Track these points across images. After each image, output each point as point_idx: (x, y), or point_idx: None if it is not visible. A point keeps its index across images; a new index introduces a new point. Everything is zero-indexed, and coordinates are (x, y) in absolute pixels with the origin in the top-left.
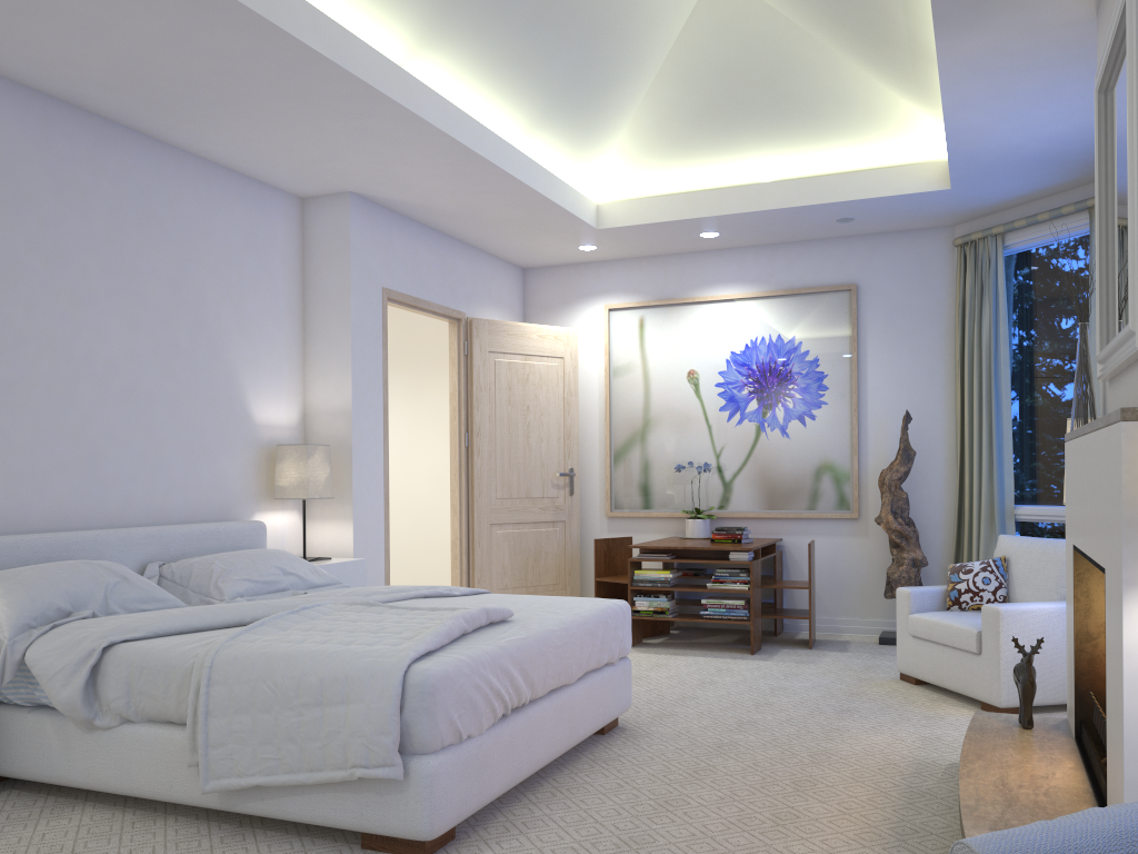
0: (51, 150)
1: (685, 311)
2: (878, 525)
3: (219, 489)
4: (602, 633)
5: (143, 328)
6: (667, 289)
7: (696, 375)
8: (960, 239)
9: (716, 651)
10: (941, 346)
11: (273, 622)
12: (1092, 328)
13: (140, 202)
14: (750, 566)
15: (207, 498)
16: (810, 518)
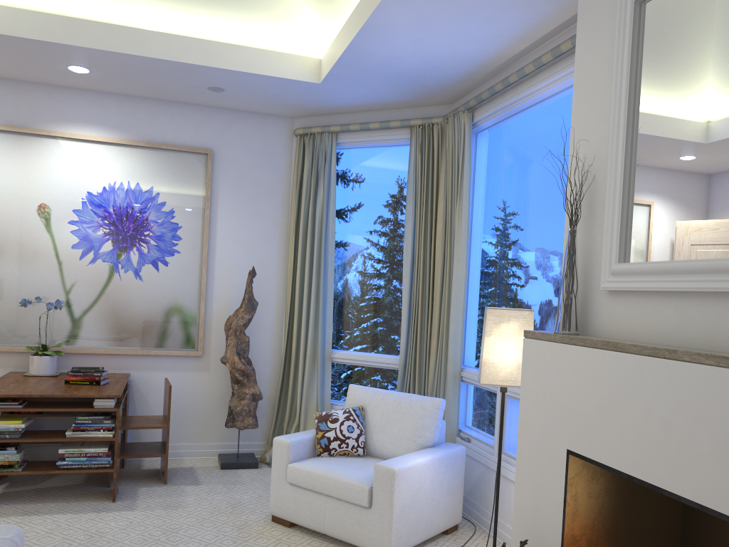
0: None
1: (39, 143)
2: (218, 362)
3: None
4: None
5: None
6: (19, 117)
7: (48, 209)
8: (302, 130)
9: (72, 500)
10: (278, 215)
11: None
12: (407, 220)
13: None
14: (117, 413)
15: None
16: (158, 355)
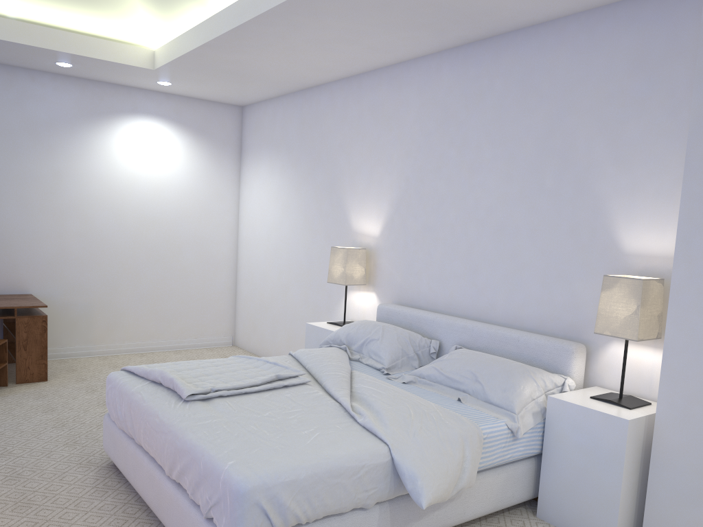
0: (466, 78)
1: None
2: None
3: (572, 310)
4: (190, 467)
5: (515, 179)
6: None
7: None
8: None
9: None
10: None
11: (252, 359)
12: None
13: (522, 82)
14: None
15: (558, 315)
16: None
